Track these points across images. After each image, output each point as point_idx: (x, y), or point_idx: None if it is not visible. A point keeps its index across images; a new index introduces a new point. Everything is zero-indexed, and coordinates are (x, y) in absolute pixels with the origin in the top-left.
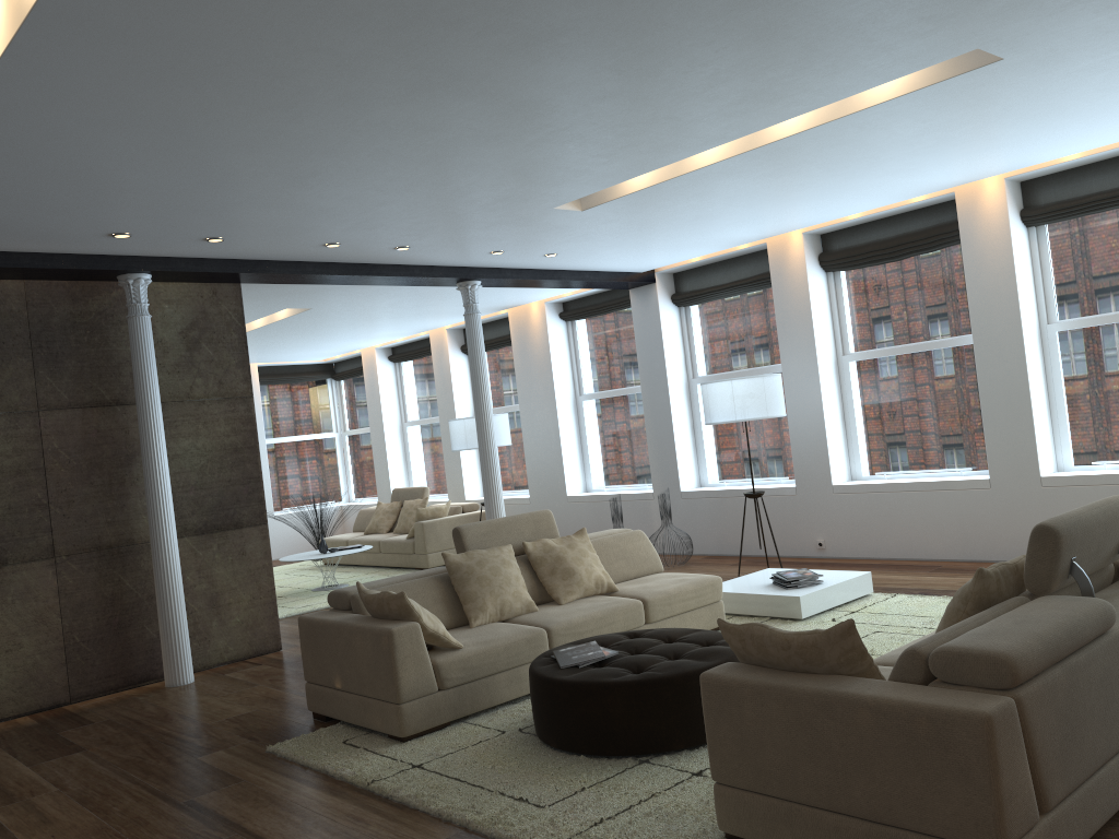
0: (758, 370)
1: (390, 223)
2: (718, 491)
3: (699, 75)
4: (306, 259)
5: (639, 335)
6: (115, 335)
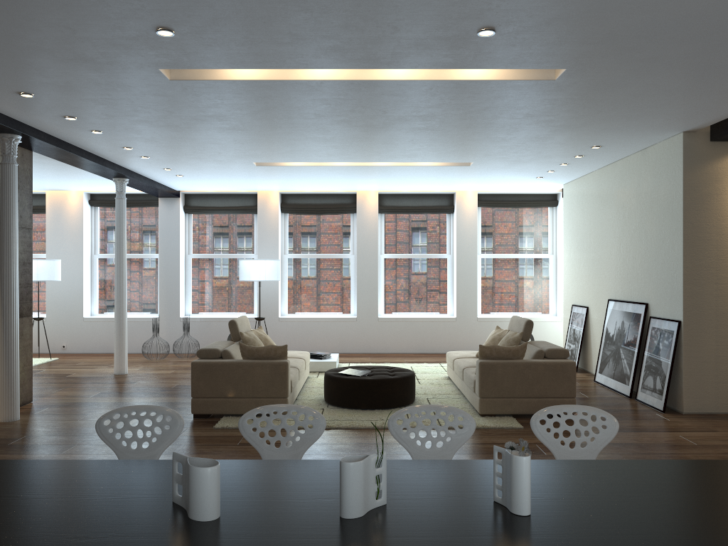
0: (234, 255)
1: (186, 149)
2: (207, 317)
3: (419, 147)
4: (88, 149)
5: (163, 225)
6: None
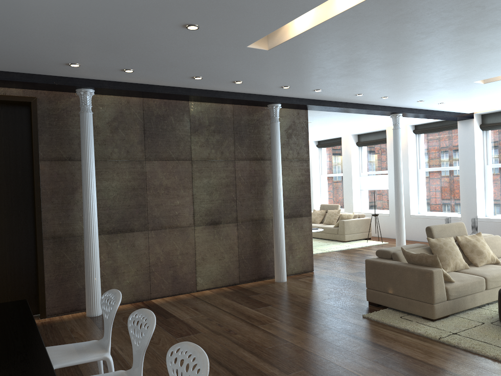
0: None
1: (396, 86)
2: (500, 219)
3: None
4: (340, 100)
5: (461, 143)
6: (262, 130)
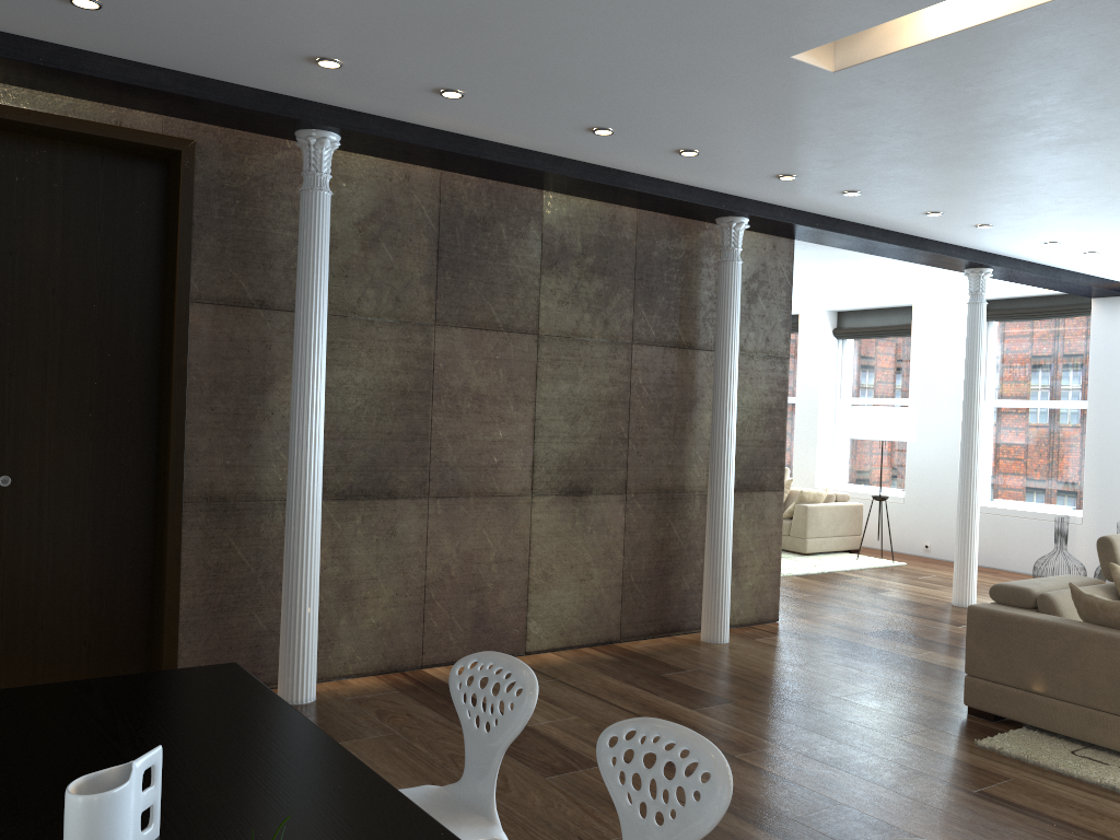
0: None
1: (1035, 199)
2: None
3: None
4: (877, 224)
5: (1097, 349)
6: (696, 277)
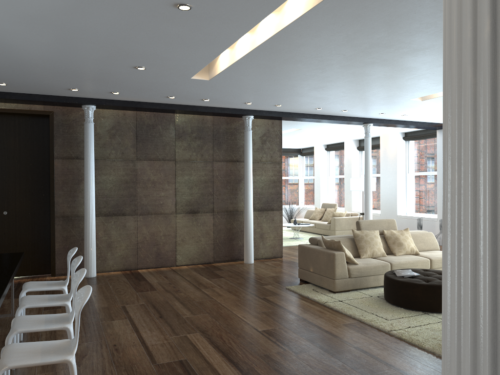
0: None
1: (343, 102)
2: None
3: None
4: (307, 113)
5: (439, 150)
6: (238, 137)
